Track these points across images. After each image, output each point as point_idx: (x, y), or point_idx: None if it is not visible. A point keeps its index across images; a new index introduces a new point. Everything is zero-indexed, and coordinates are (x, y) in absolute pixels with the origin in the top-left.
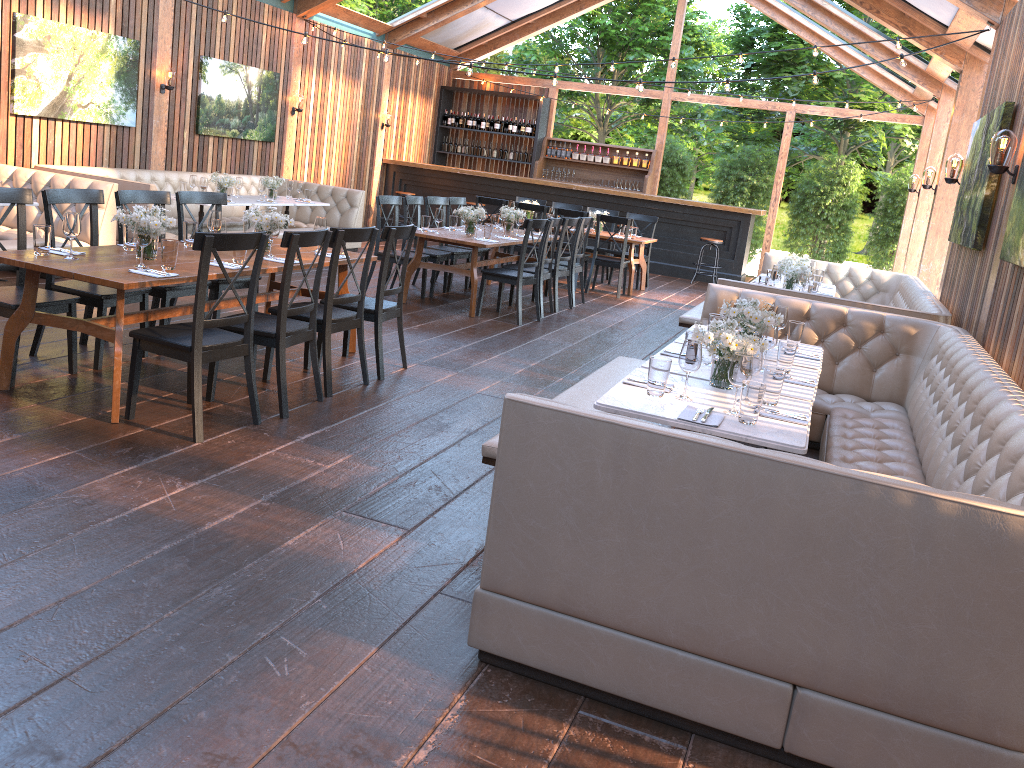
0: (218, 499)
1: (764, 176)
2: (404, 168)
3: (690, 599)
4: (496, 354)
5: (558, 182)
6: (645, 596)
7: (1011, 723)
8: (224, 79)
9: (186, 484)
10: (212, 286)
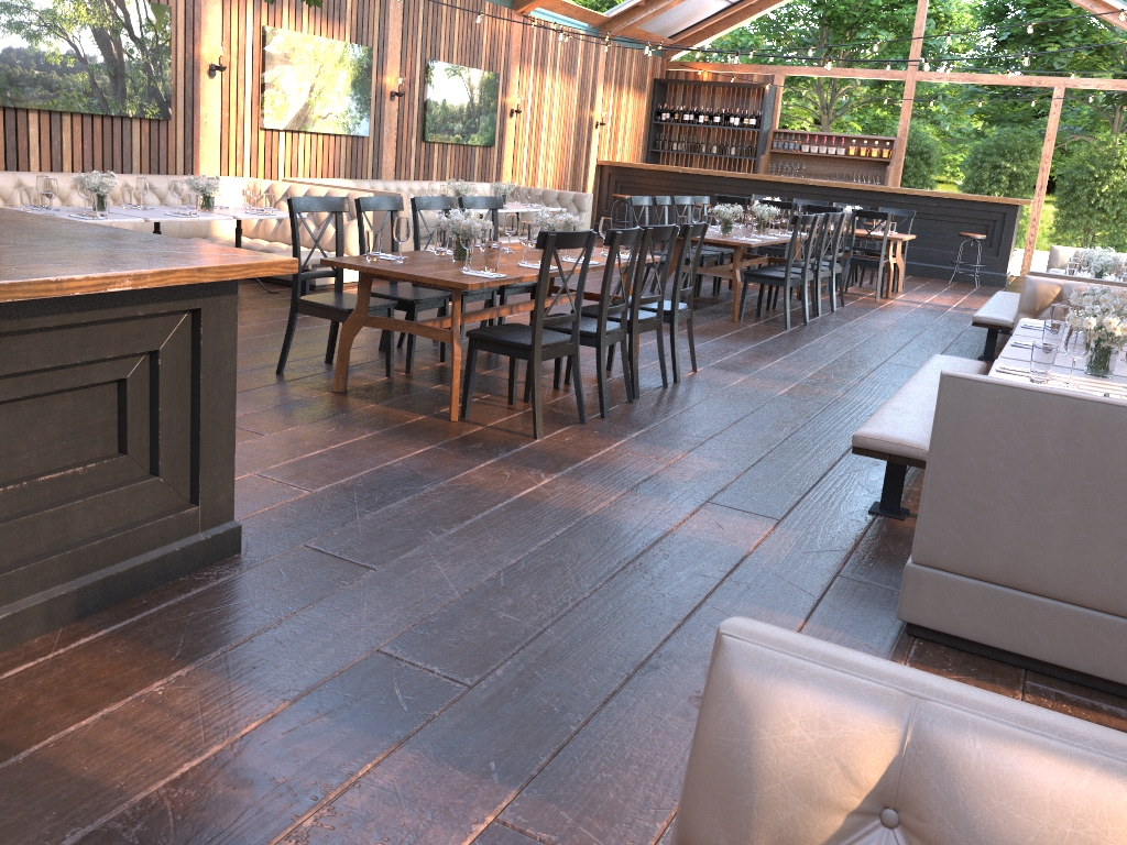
0: (586, 489)
1: (1025, 162)
2: (620, 169)
3: None
4: (778, 358)
5: (792, 177)
6: (1099, 567)
7: None
8: (448, 83)
9: (550, 475)
10: (497, 291)
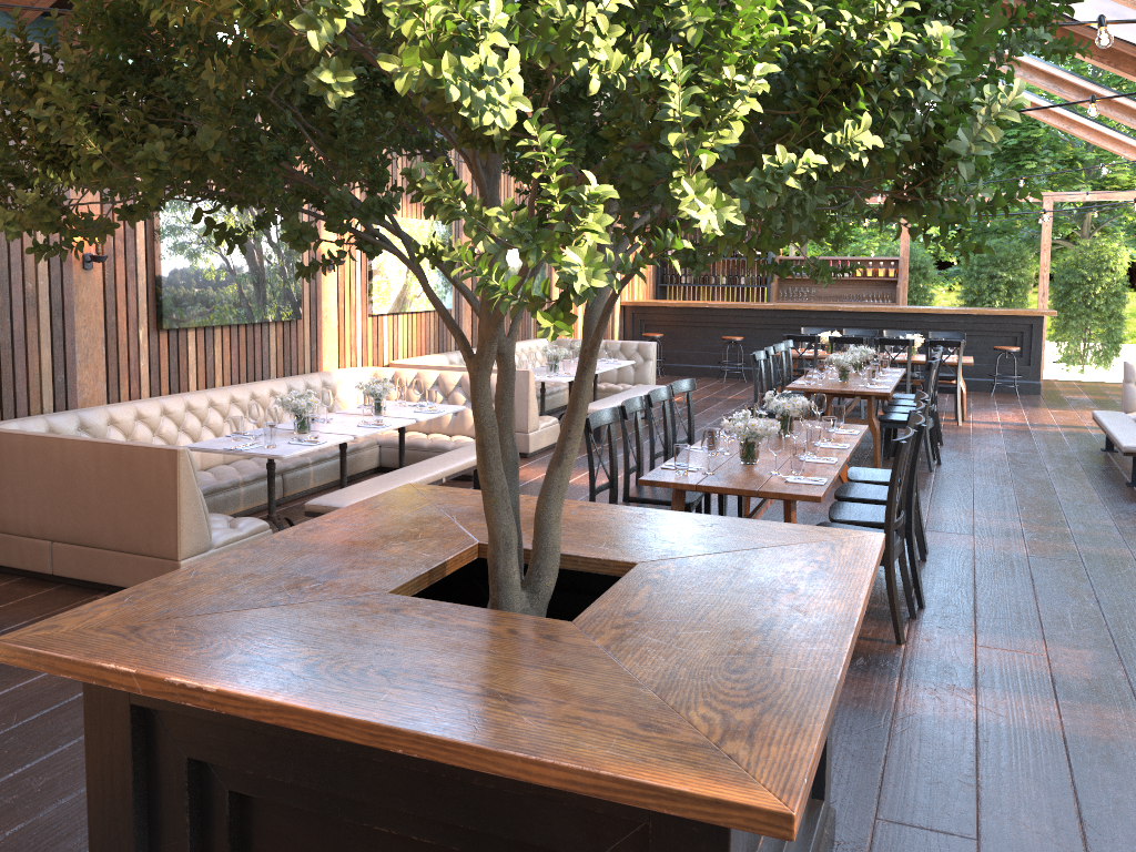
0: (1021, 702)
1: (1019, 270)
2: (643, 308)
3: None
4: (969, 509)
5: (819, 305)
6: None
7: None
8: None
9: (969, 690)
10: None
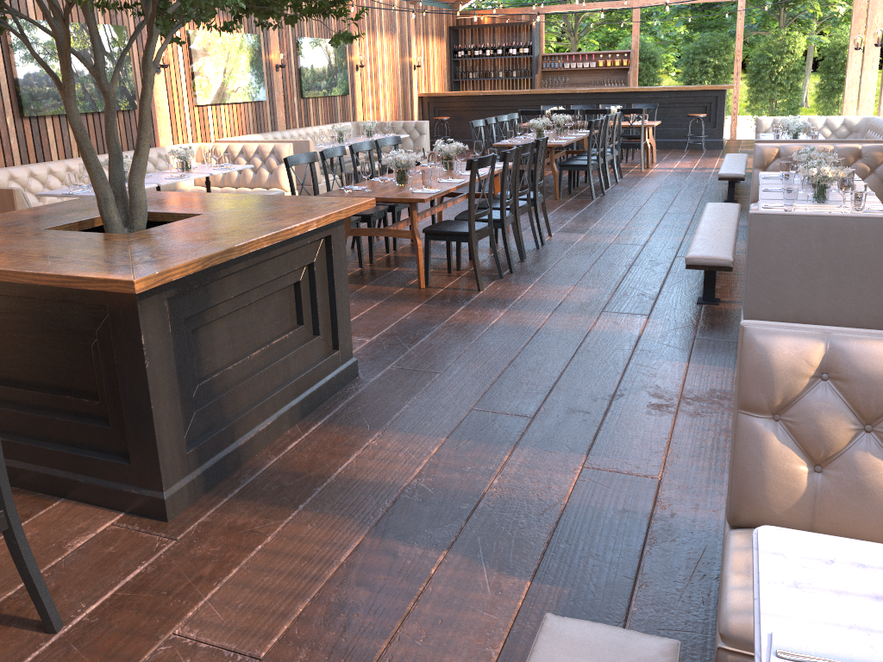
0: (528, 315)
1: (723, 56)
2: (436, 98)
3: (874, 302)
4: (598, 219)
5: (563, 89)
6: (846, 305)
7: None
8: (313, 52)
9: (502, 310)
10: None
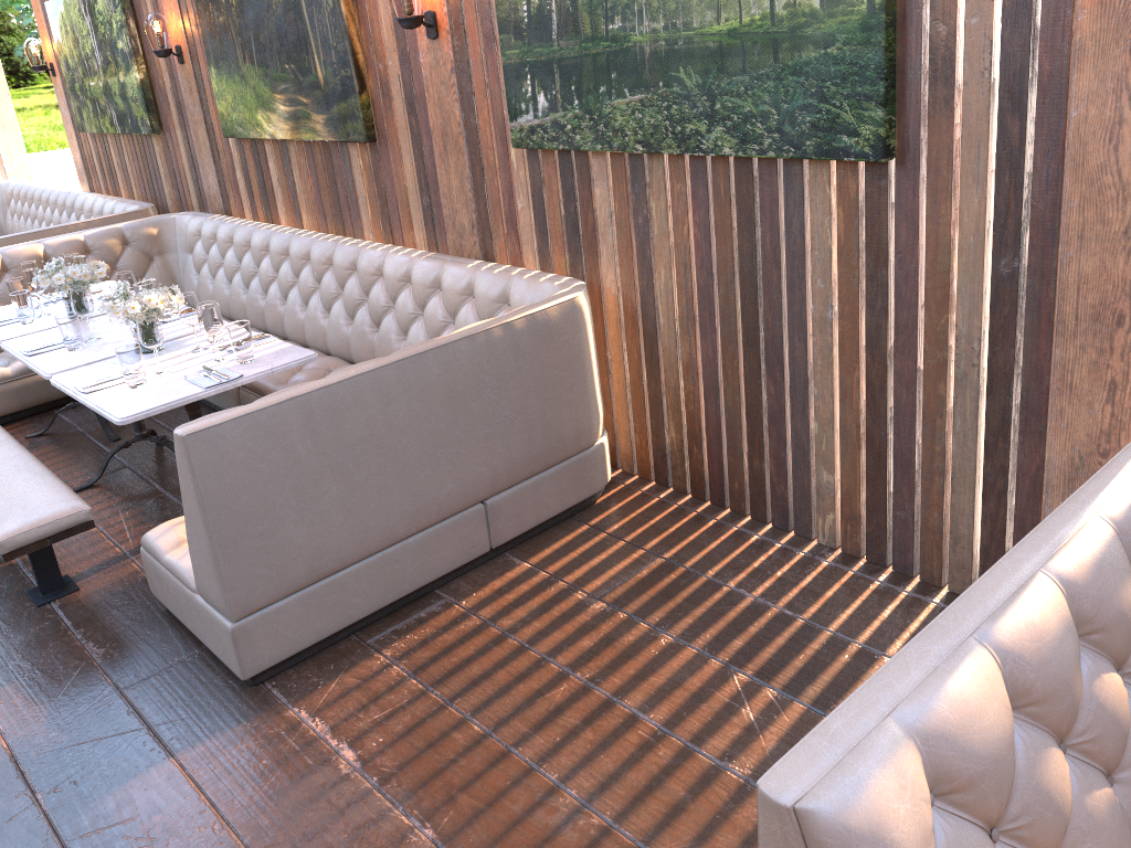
0: None
1: None
2: None
3: (403, 494)
4: None
5: None
6: (373, 517)
7: (587, 432)
8: None
9: None
10: None
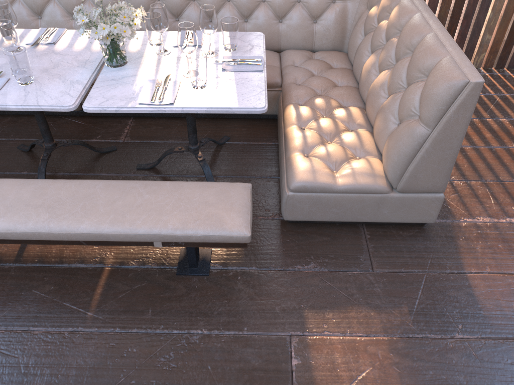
0: None
1: None
2: None
3: None
4: None
5: None
6: None
7: None
8: None
9: None
10: None
